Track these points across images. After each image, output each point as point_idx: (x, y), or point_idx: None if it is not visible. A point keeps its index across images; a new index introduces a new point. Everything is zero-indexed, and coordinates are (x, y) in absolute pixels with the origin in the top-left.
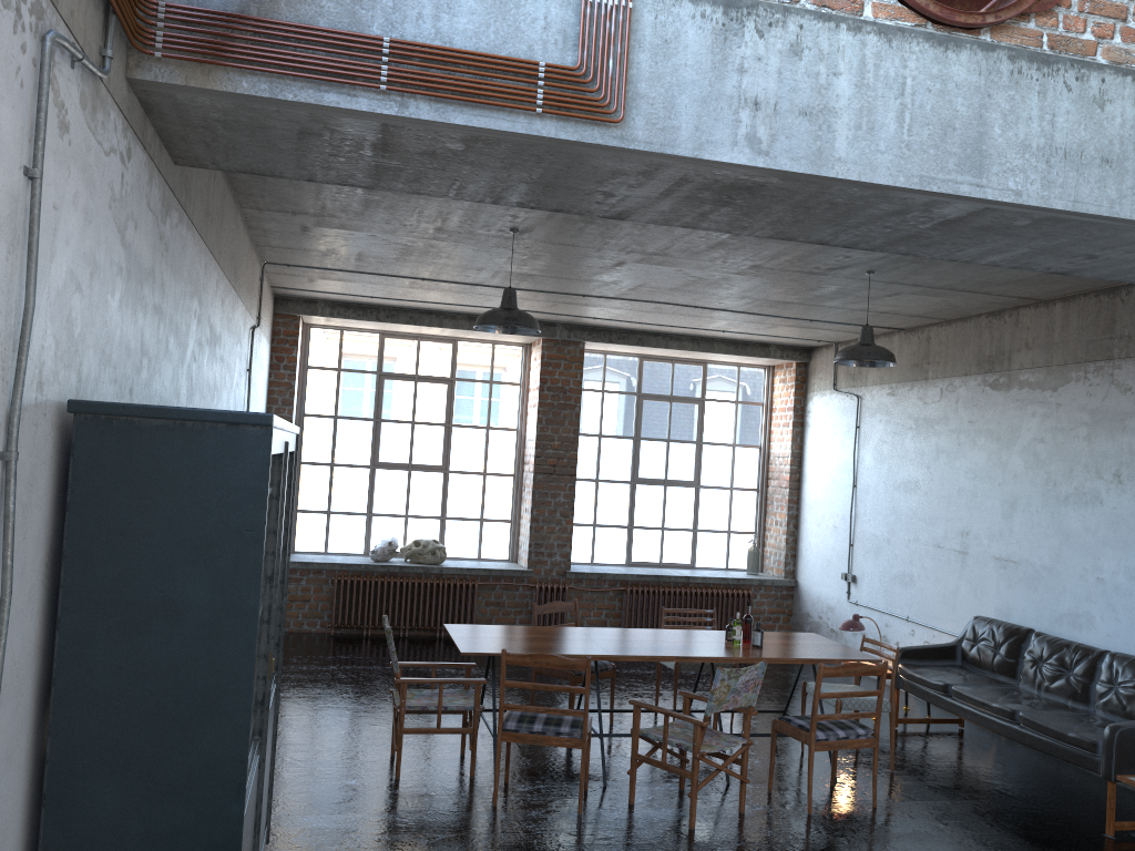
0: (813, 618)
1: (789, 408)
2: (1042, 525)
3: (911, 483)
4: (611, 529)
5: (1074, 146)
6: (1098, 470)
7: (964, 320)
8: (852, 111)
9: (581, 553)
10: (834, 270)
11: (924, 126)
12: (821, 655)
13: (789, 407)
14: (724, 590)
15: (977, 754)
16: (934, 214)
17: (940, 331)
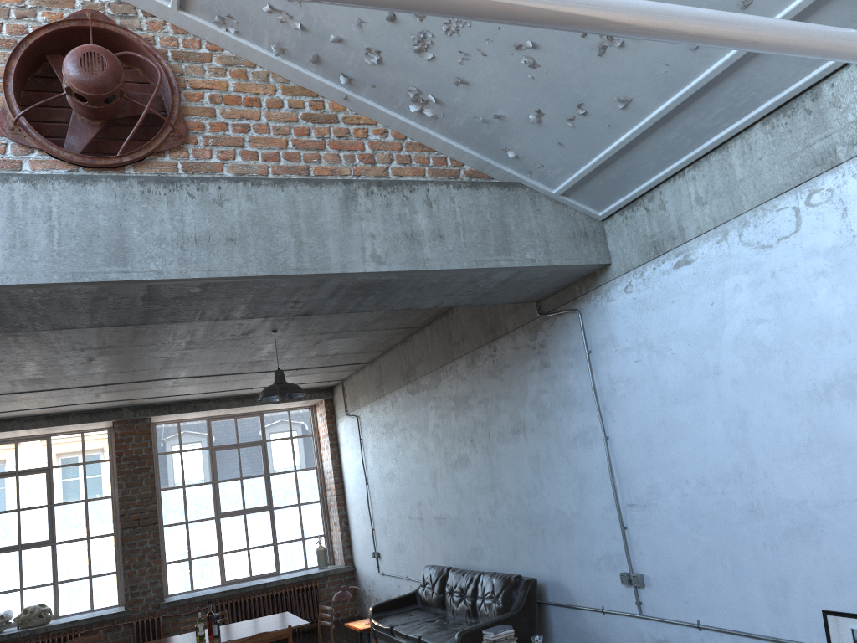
0: (366, 593)
1: (326, 434)
2: (450, 487)
3: (391, 474)
4: (205, 558)
5: (203, 234)
6: (464, 439)
7: (392, 349)
8: (7, 236)
9: (182, 584)
10: (249, 334)
11: (73, 238)
12: (263, 631)
13: (326, 433)
14: (295, 587)
15: None
16: (125, 295)
17: (384, 360)
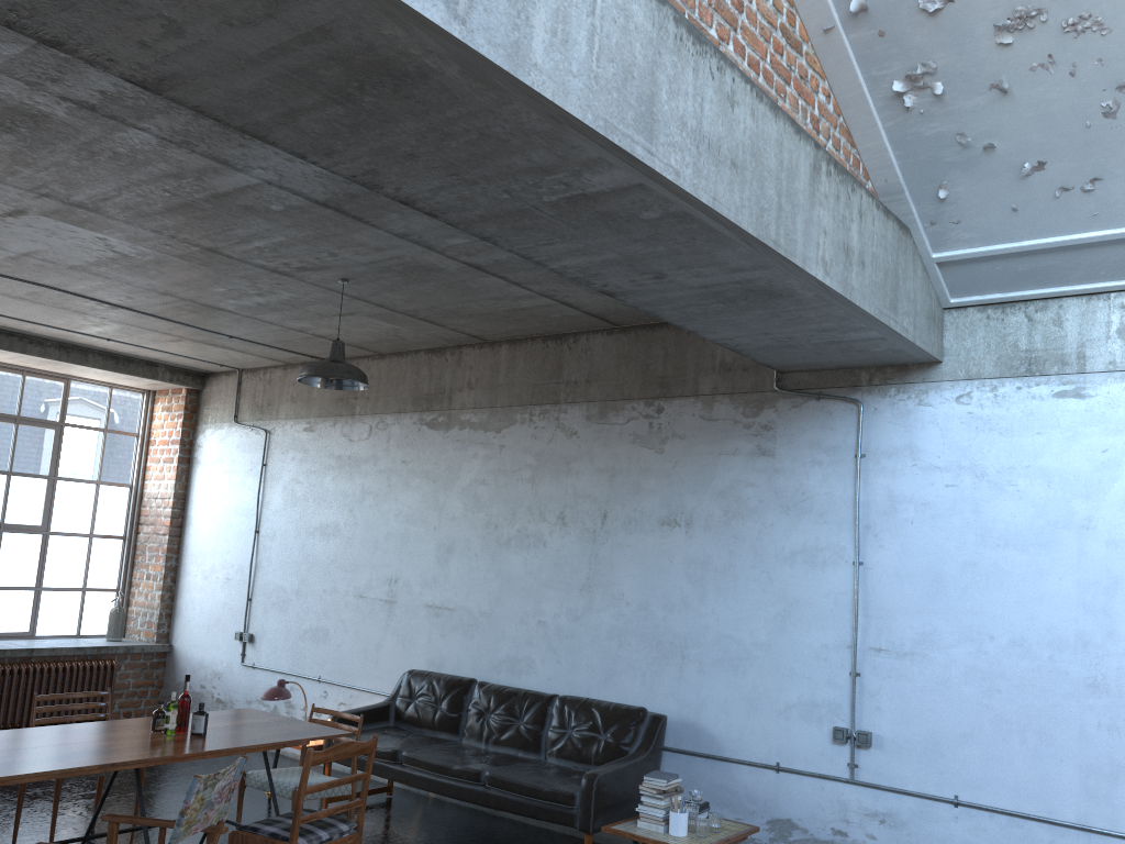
0: (192, 688)
1: (175, 441)
2: (481, 569)
3: (330, 528)
4: None
5: (715, 140)
6: (543, 512)
7: (401, 355)
8: (550, 10)
9: None
10: (304, 272)
11: (610, 62)
12: (284, 736)
13: (175, 439)
14: (81, 662)
15: (420, 824)
16: (579, 181)
17: (372, 365)
